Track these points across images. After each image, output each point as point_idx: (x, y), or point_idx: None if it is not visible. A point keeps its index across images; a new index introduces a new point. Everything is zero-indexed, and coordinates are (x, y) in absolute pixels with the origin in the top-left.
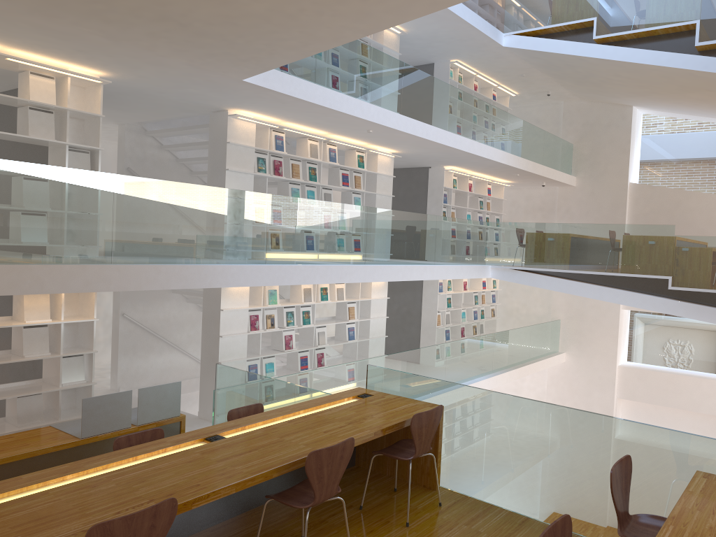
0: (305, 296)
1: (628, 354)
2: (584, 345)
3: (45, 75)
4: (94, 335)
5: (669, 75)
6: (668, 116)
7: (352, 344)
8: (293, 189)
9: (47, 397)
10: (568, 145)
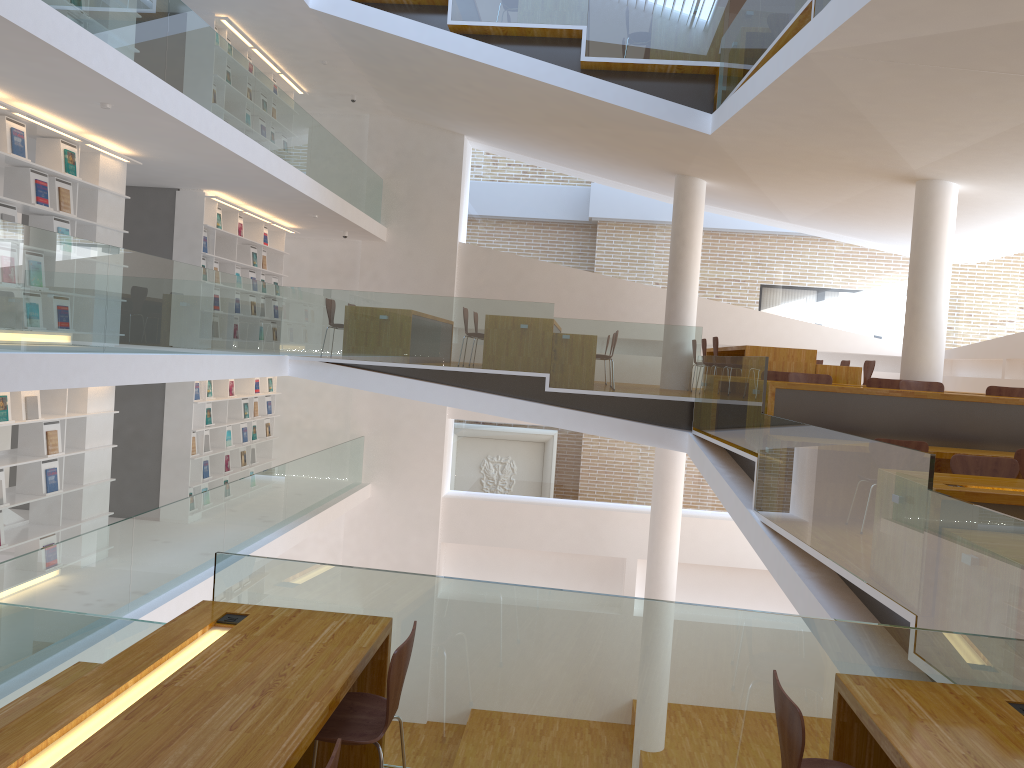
0: None
1: (455, 480)
2: (398, 471)
3: None
4: None
5: (542, 96)
6: (506, 156)
7: (51, 498)
8: None
9: None
10: (378, 181)
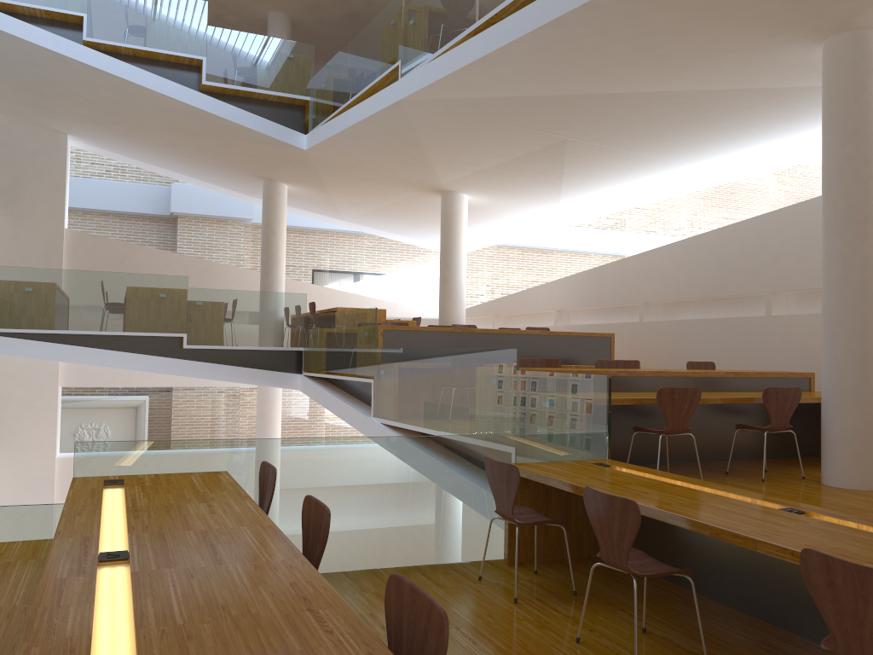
0: None
1: (68, 442)
2: (10, 438)
3: None
4: None
5: (166, 108)
6: (107, 155)
7: None
8: None
9: None
10: None
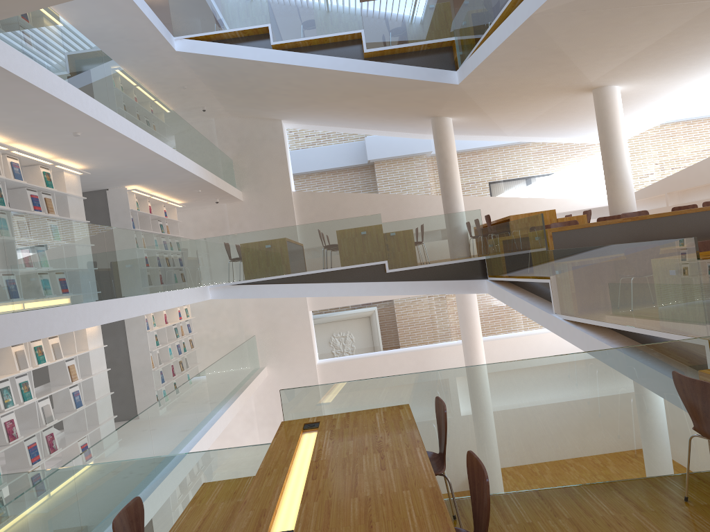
0: (20, 362)
1: (322, 351)
2: (283, 353)
3: None
4: None
5: (341, 80)
6: (312, 128)
7: (77, 413)
8: None
9: None
10: (230, 161)
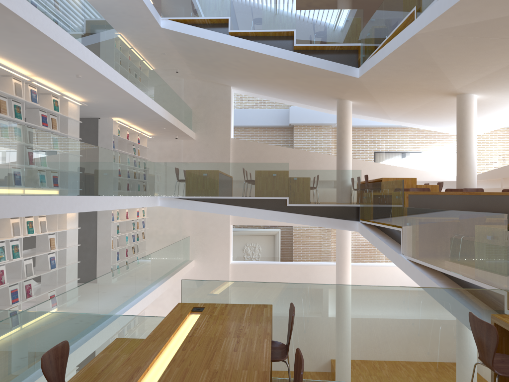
0: (15, 230)
1: (235, 255)
2: (207, 252)
3: None
4: None
5: (275, 64)
6: (251, 95)
7: (51, 272)
8: None
9: None
10: (190, 110)
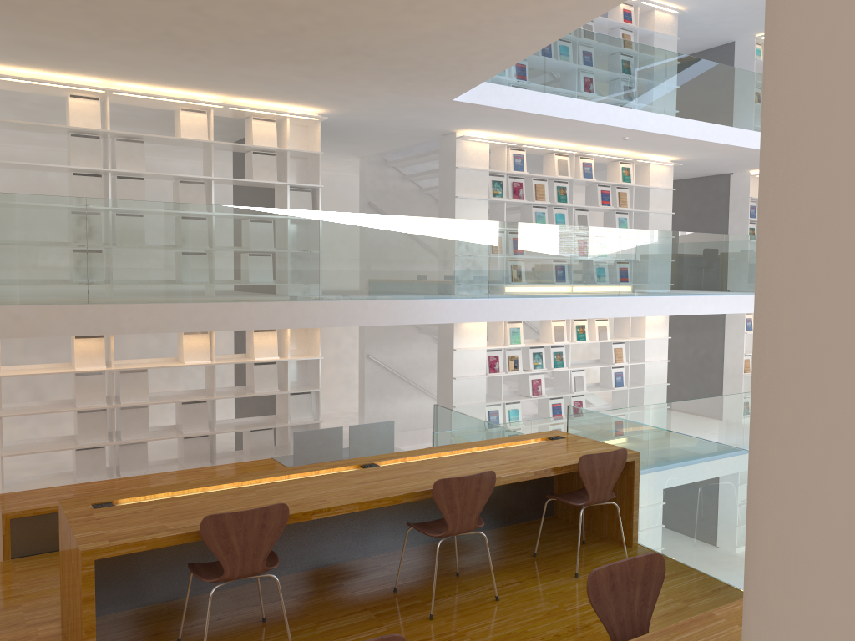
0: (556, 335)
1: None
2: None
3: (267, 118)
4: (320, 373)
5: None
6: None
7: (622, 392)
8: (537, 213)
9: (279, 433)
10: None
